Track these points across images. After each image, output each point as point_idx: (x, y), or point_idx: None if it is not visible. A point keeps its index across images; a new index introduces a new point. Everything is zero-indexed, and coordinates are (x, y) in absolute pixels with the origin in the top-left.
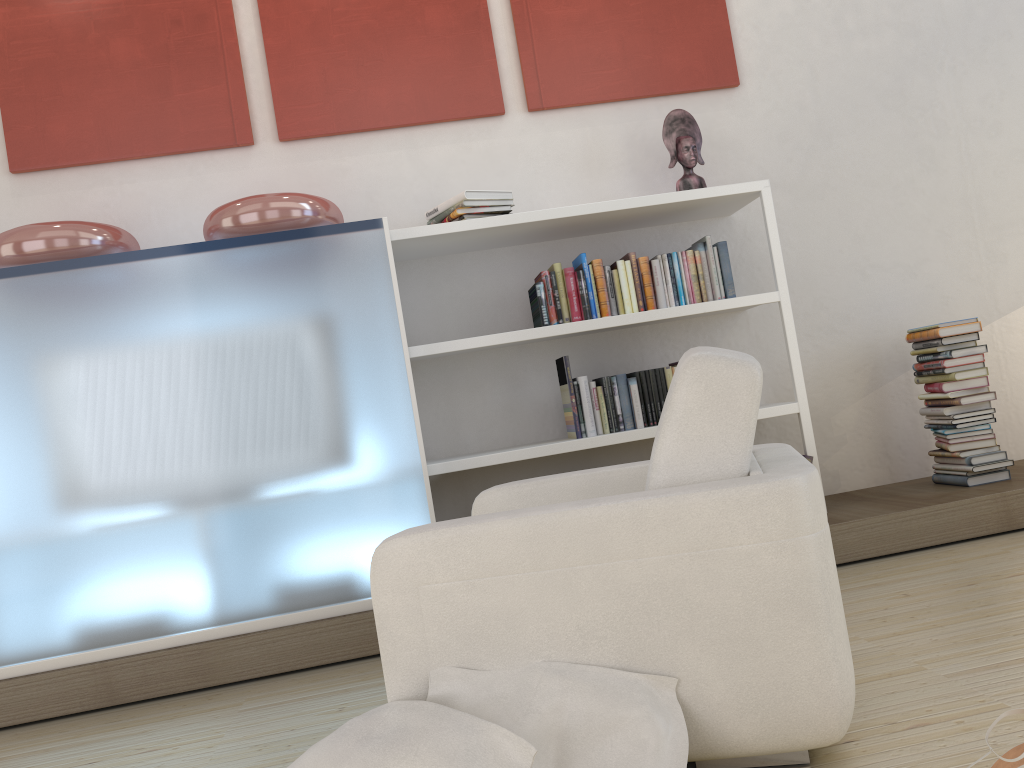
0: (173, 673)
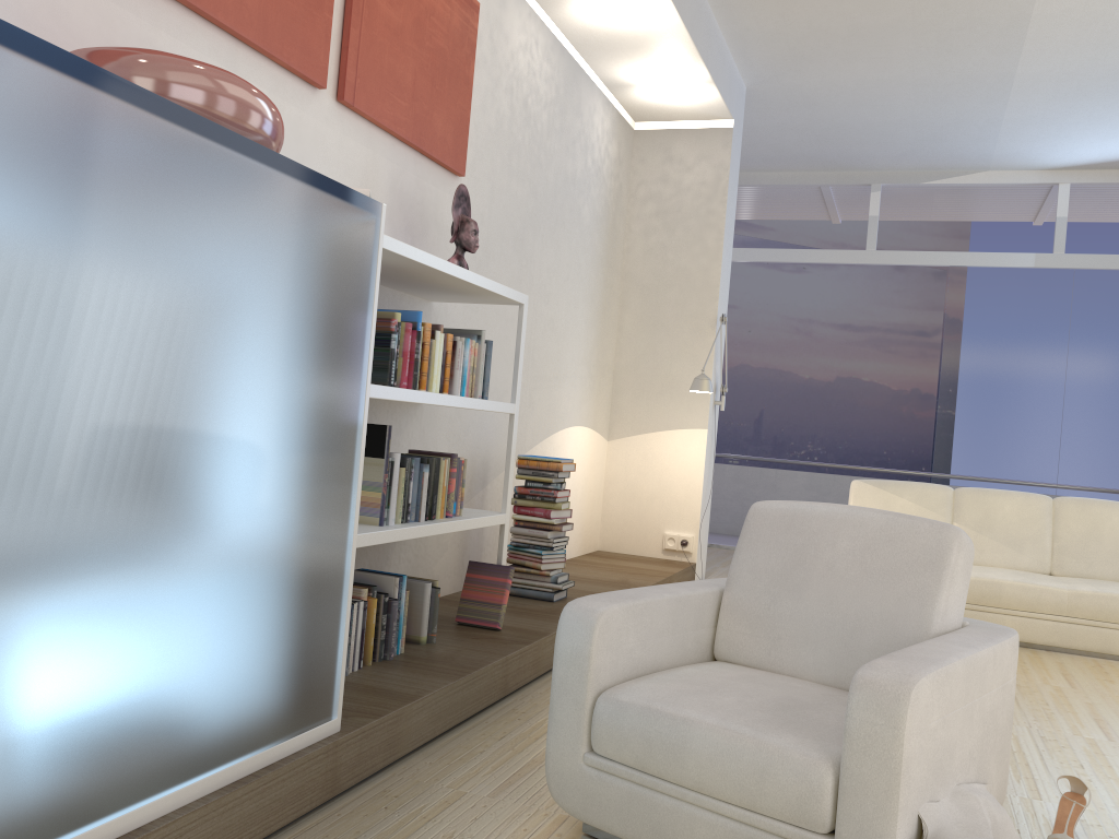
0: None
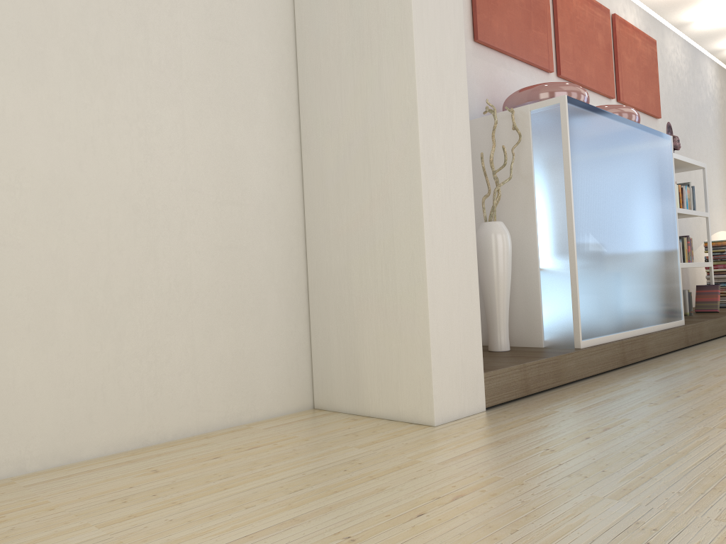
0: (637, 350)
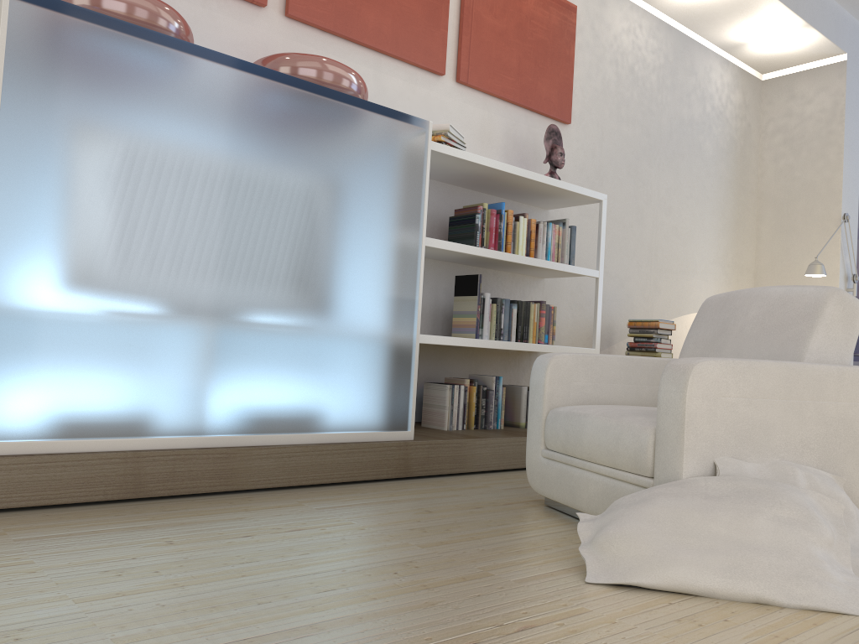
0: (199, 473)
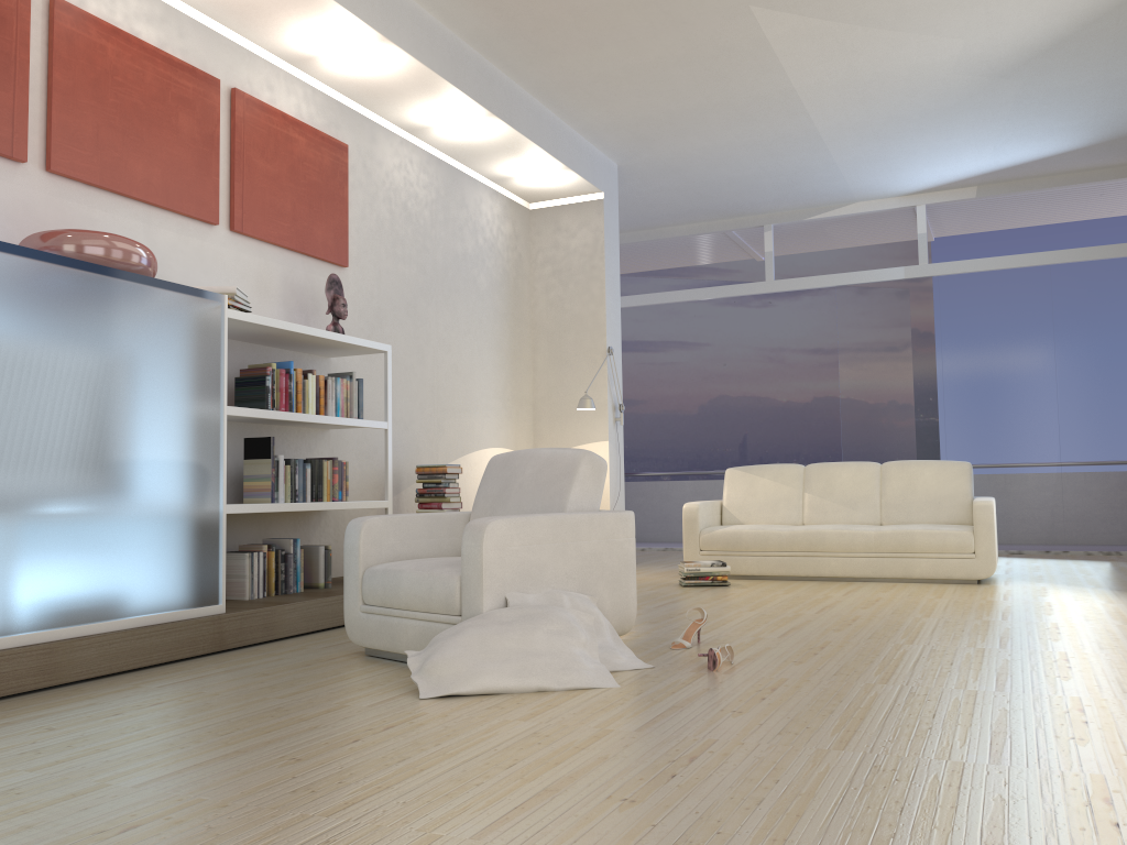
0: (24, 671)
